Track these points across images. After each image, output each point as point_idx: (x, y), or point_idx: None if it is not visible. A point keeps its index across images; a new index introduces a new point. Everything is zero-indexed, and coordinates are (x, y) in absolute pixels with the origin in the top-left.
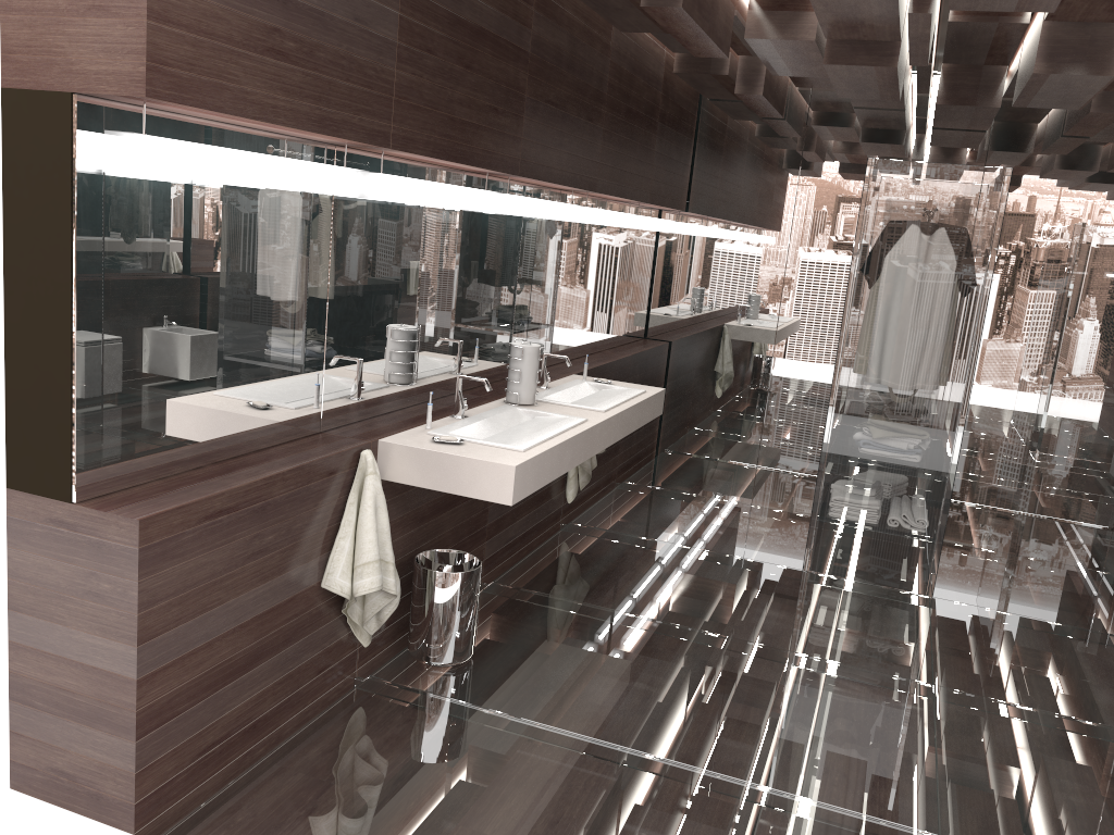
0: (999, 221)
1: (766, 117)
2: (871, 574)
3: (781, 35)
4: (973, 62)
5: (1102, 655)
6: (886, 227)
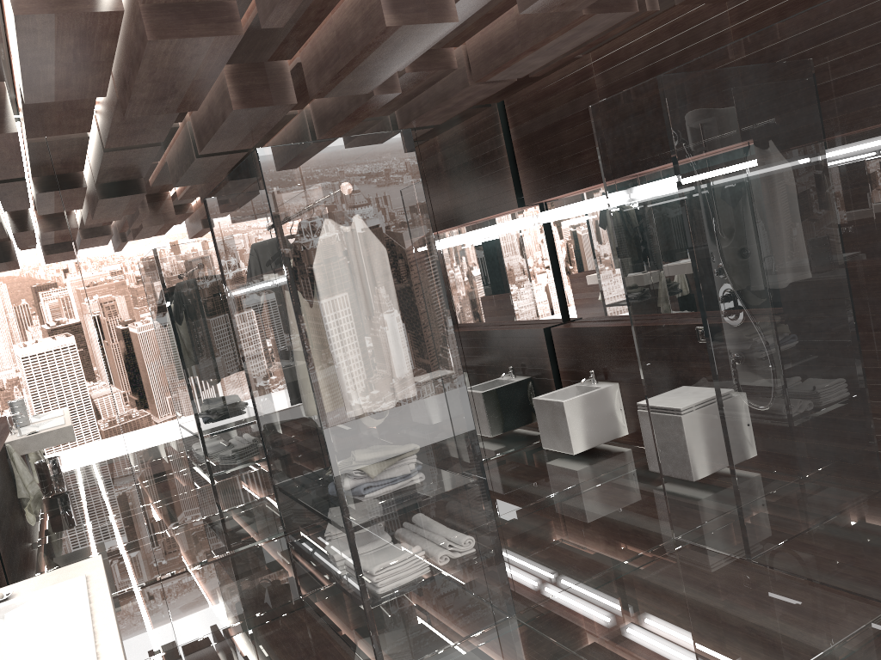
0: (420, 187)
1: (1, 181)
2: (453, 630)
3: (72, 6)
4: (259, 58)
5: (689, 572)
6: (310, 226)
